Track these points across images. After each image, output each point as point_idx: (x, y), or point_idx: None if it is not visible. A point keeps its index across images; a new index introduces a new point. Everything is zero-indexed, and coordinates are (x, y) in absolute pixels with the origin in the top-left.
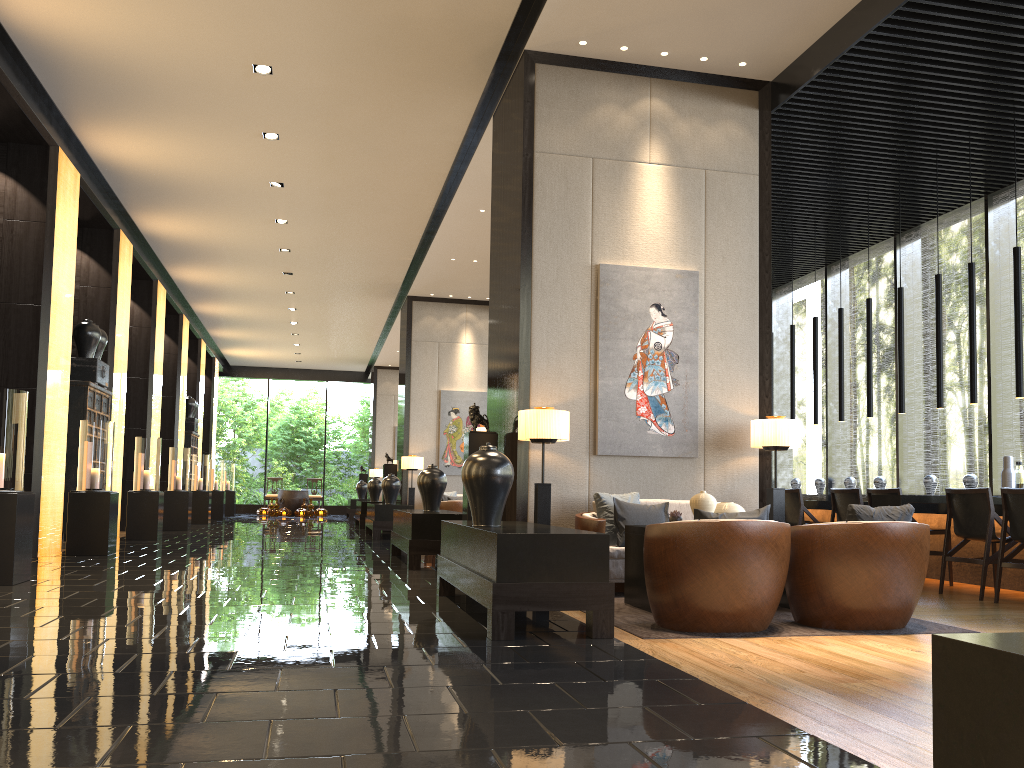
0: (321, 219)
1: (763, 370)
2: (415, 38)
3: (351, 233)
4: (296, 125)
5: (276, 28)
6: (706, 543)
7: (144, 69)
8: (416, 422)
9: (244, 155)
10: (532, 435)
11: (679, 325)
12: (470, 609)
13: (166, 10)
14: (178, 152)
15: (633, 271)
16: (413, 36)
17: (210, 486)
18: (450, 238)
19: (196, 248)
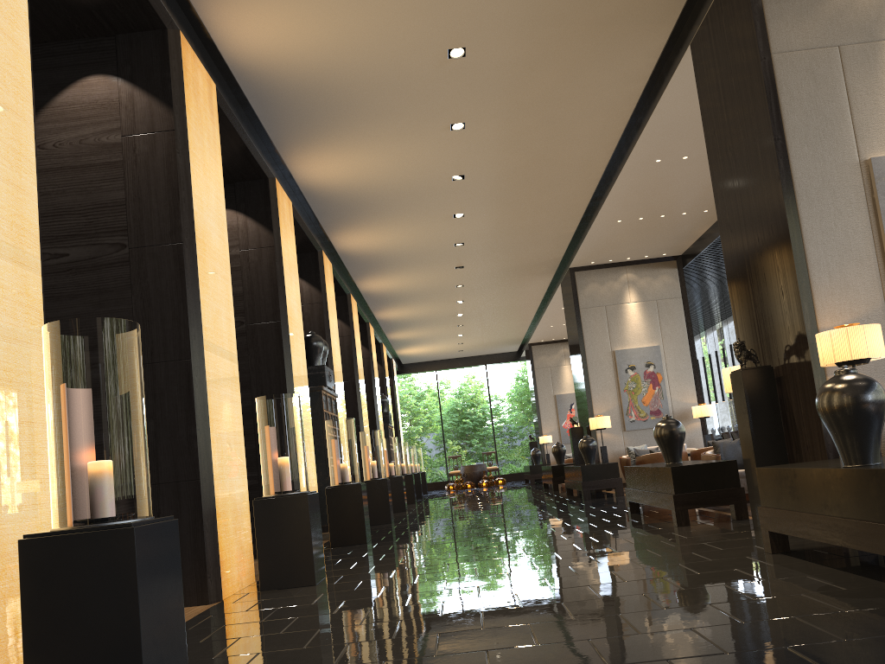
0: (495, 205)
1: None
2: None
3: (521, 214)
4: (482, 109)
5: (473, 1)
6: None
7: (347, 81)
8: (596, 384)
9: (431, 153)
10: (844, 357)
11: None
12: (845, 568)
13: (371, 8)
14: (372, 163)
15: None
16: None
17: None
18: (620, 198)
19: (382, 258)
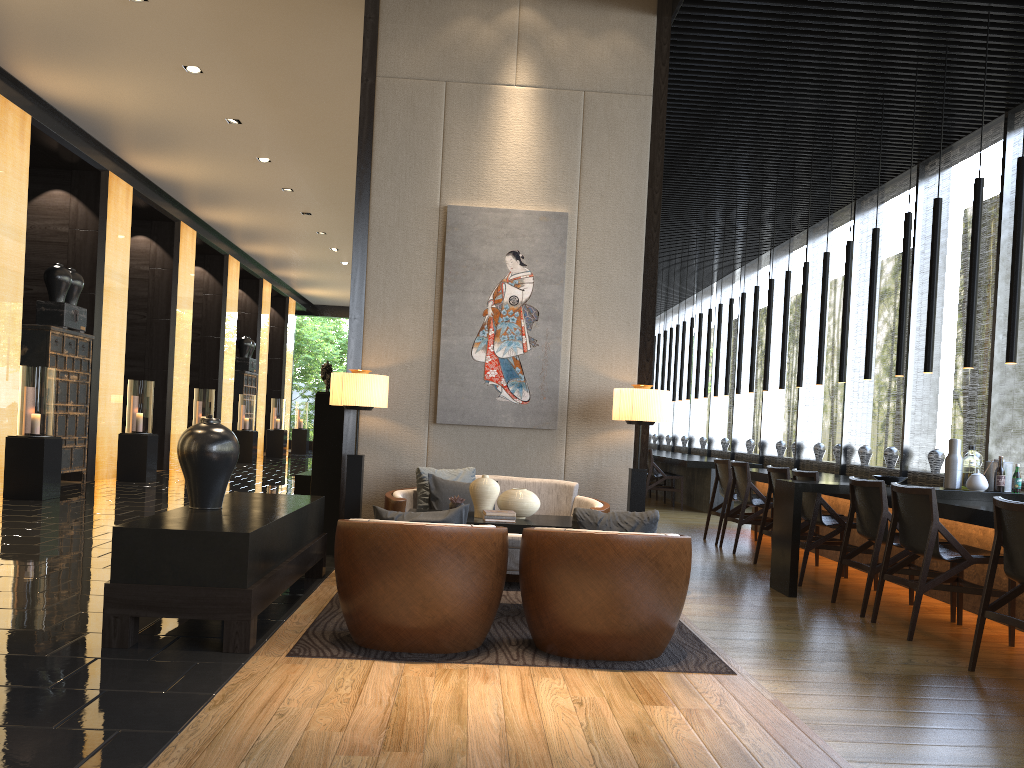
0: (301, 157)
1: (645, 329)
2: None
3: (340, 171)
4: (209, 56)
5: None
6: (369, 549)
7: (24, 2)
8: None
9: (181, 91)
10: (337, 401)
11: (541, 276)
12: None
13: None
14: (118, 90)
15: (487, 213)
16: None
17: (271, 425)
18: None
19: (203, 189)
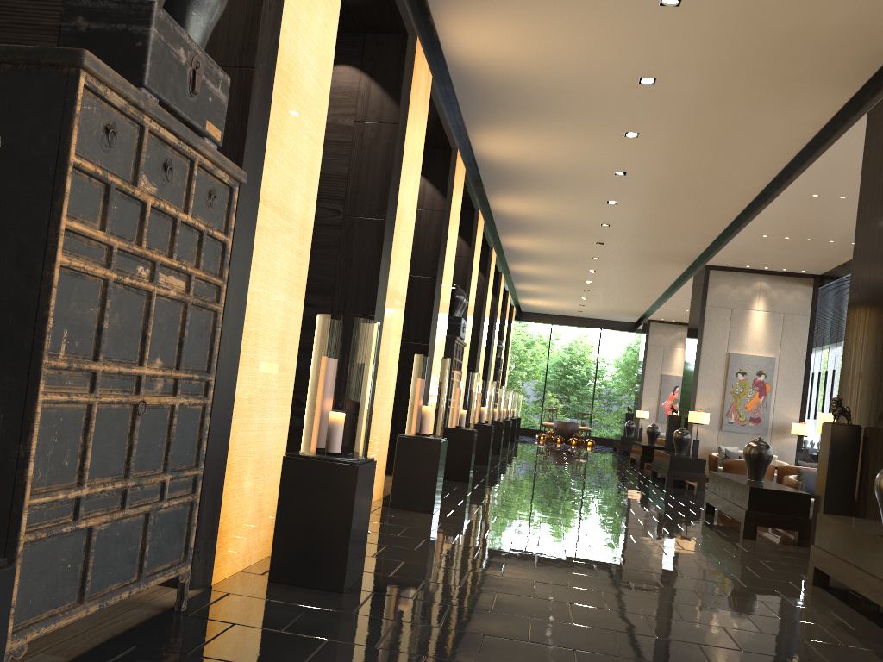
0: (648, 201)
1: None
2: (808, 45)
3: (671, 212)
4: (658, 125)
5: (673, 46)
6: None
7: (543, 86)
8: (704, 380)
9: (601, 150)
10: None
11: None
12: (865, 613)
13: (581, 38)
14: (545, 149)
15: None
16: (806, 44)
17: None
18: (770, 218)
19: (530, 222)
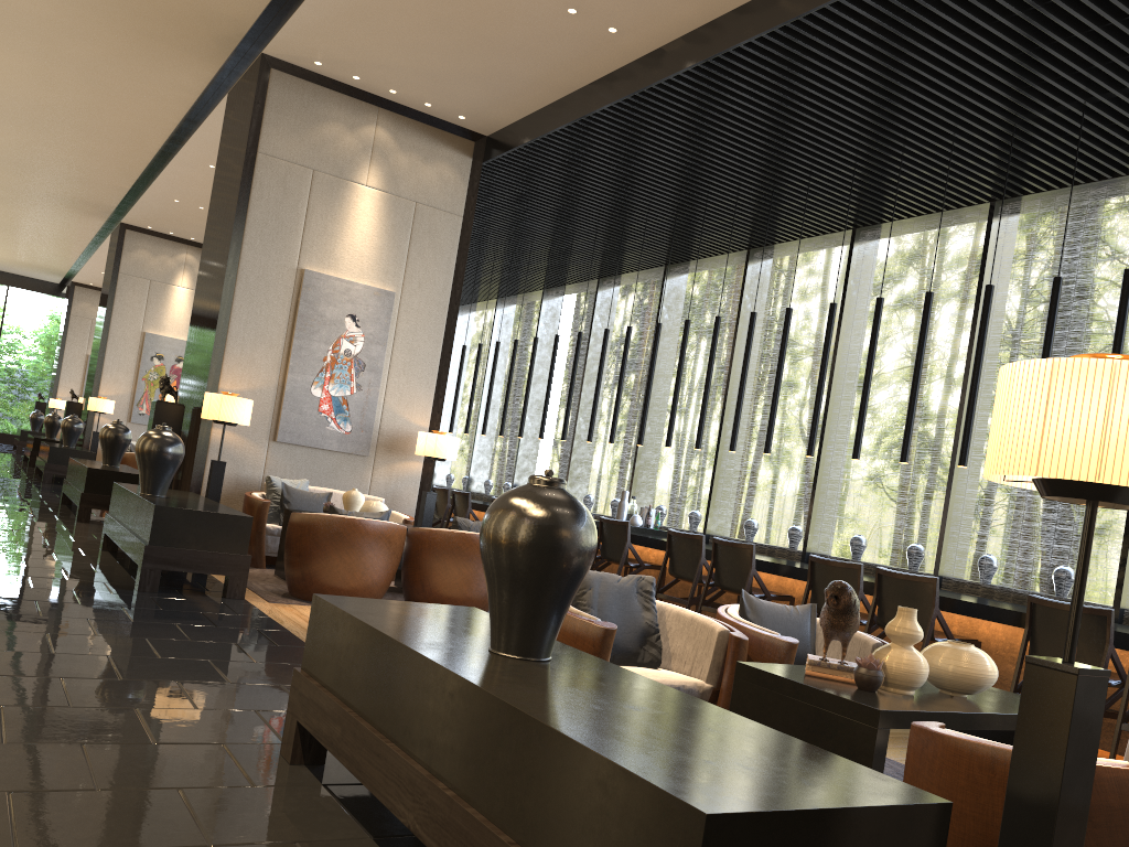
0: (26, 127)
1: (439, 389)
2: (154, 7)
3: (61, 148)
4: (10, 40)
5: None
6: (333, 533)
7: None
8: (112, 362)
9: None
10: (214, 417)
11: (370, 337)
12: (128, 565)
13: None
14: None
15: (335, 281)
16: (152, 5)
17: None
18: (175, 182)
19: None
